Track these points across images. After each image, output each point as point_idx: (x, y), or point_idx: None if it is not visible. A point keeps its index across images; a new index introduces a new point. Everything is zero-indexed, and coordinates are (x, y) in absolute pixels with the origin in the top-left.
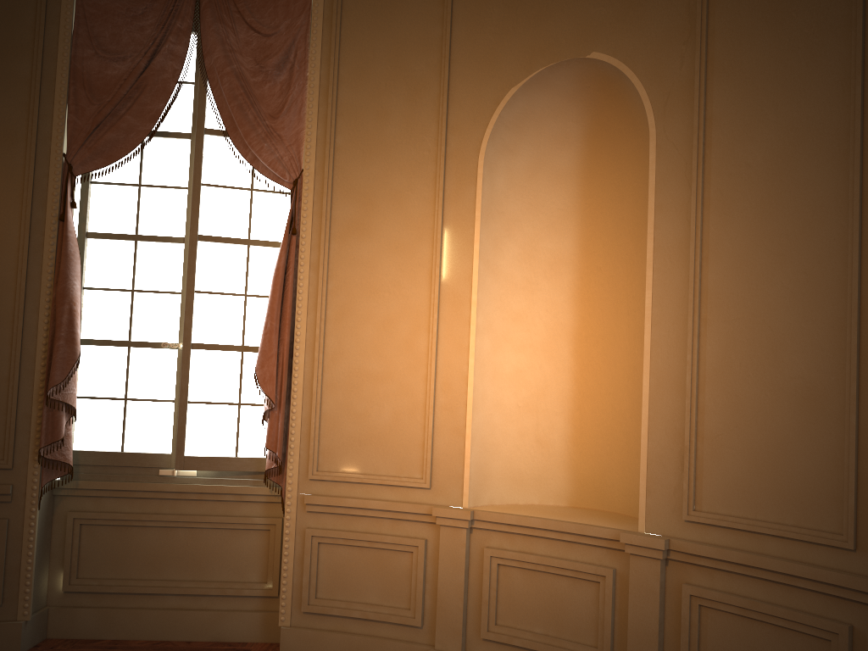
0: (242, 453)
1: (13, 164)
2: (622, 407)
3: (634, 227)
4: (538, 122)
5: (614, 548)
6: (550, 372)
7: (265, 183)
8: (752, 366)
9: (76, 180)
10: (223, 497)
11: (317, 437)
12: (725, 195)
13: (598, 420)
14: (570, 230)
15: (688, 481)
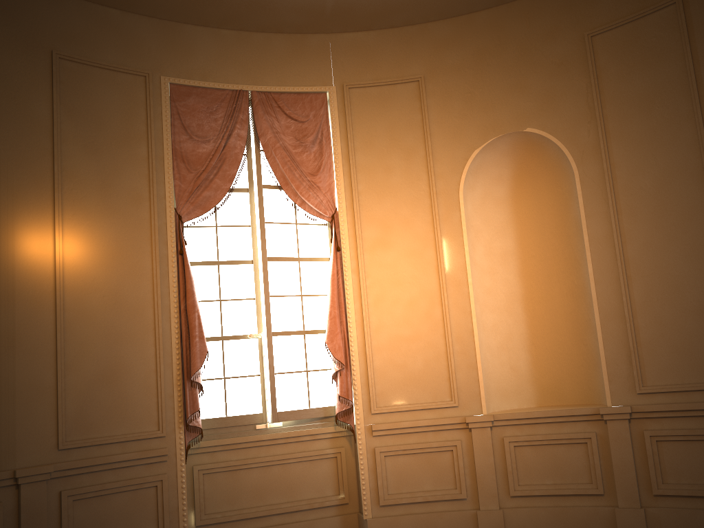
0: (313, 405)
1: (142, 217)
2: (564, 338)
3: (554, 229)
4: (485, 169)
5: (592, 420)
6: (512, 323)
7: (311, 218)
8: (665, 299)
9: (184, 226)
10: (302, 439)
11: (373, 384)
12: (630, 206)
13: (547, 349)
14: (510, 234)
15: (636, 370)
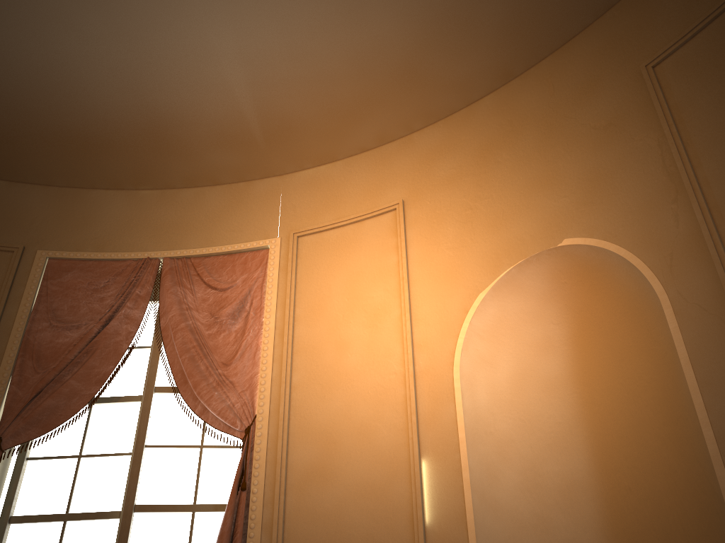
0: None
1: None
2: None
3: (662, 428)
4: (515, 329)
5: None
6: None
7: (214, 435)
8: None
9: (3, 455)
10: None
11: None
12: None
13: None
14: (578, 445)
15: None
